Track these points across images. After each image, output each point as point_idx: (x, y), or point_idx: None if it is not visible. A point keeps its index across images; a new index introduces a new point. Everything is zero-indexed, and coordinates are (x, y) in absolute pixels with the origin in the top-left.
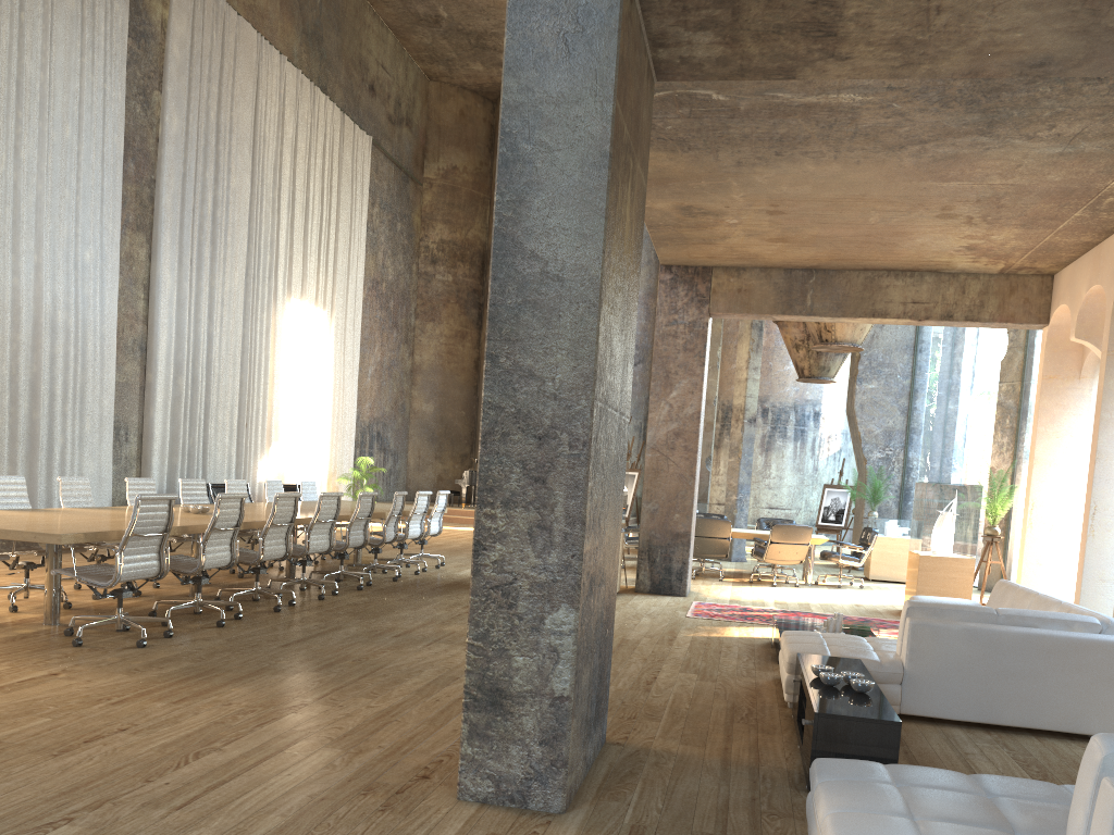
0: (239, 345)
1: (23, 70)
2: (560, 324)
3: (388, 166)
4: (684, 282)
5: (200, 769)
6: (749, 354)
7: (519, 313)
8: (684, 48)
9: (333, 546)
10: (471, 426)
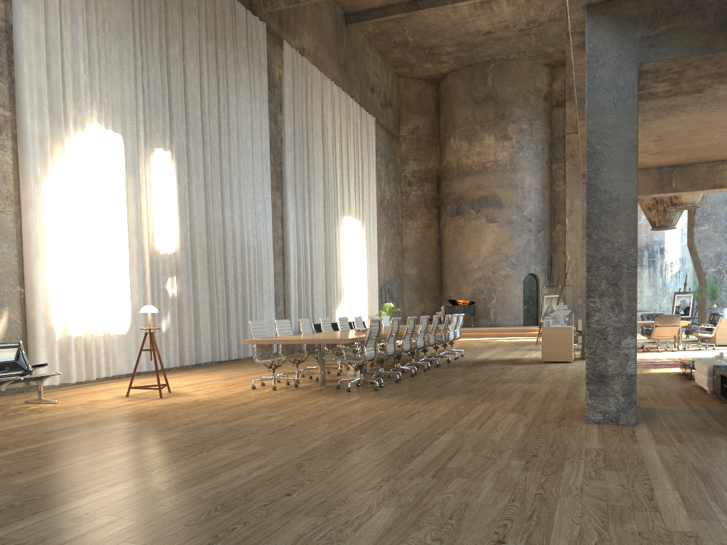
0: (323, 246)
1: (229, 116)
2: (619, 218)
3: (383, 132)
4: None
5: (469, 420)
6: None
7: (600, 216)
8: (651, 89)
9: (425, 344)
10: (438, 280)
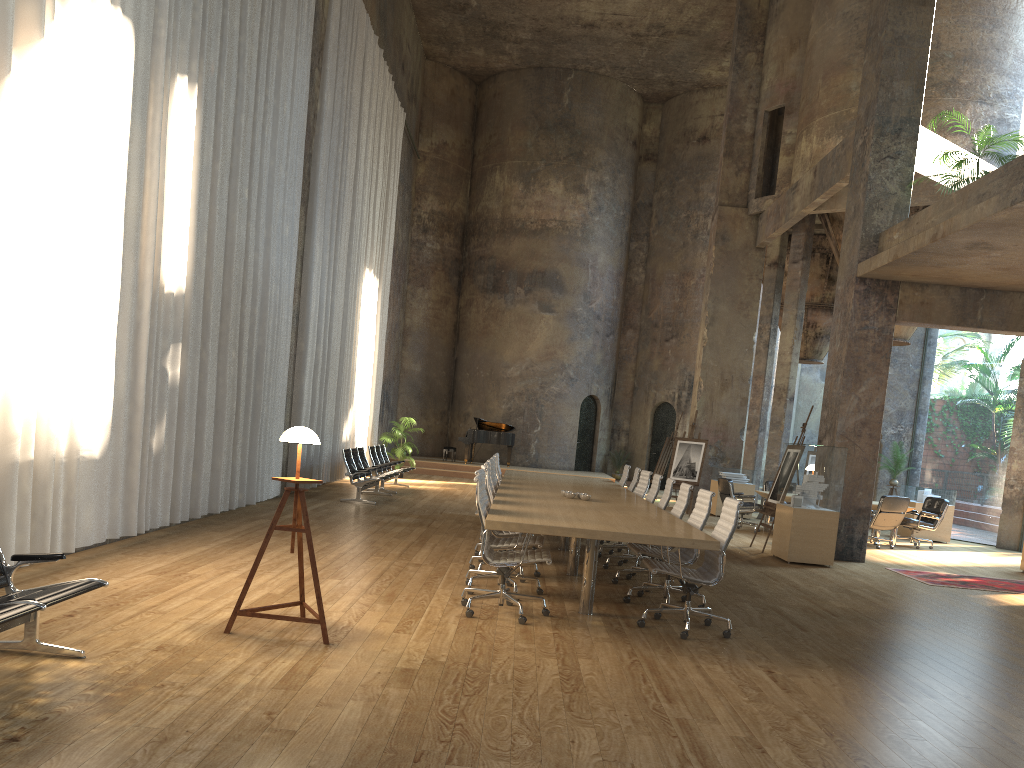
0: (342, 313)
1: (271, 48)
2: None
3: (405, 140)
4: (876, 293)
5: None
6: (792, 342)
7: None
8: None
9: None
10: (449, 385)
